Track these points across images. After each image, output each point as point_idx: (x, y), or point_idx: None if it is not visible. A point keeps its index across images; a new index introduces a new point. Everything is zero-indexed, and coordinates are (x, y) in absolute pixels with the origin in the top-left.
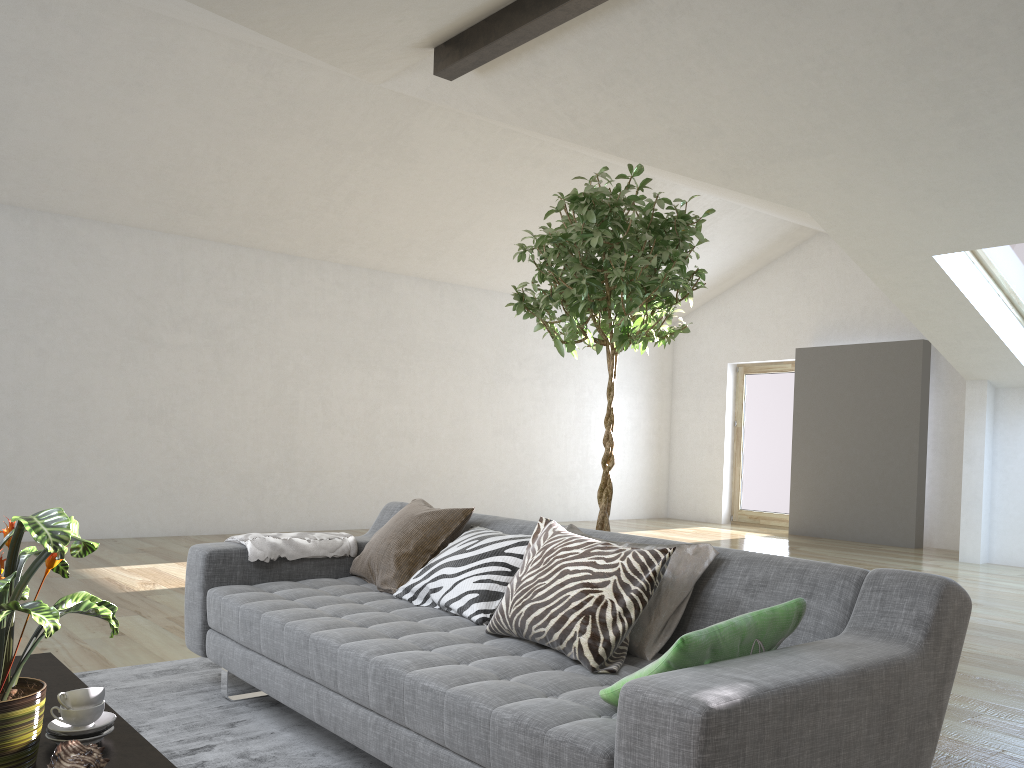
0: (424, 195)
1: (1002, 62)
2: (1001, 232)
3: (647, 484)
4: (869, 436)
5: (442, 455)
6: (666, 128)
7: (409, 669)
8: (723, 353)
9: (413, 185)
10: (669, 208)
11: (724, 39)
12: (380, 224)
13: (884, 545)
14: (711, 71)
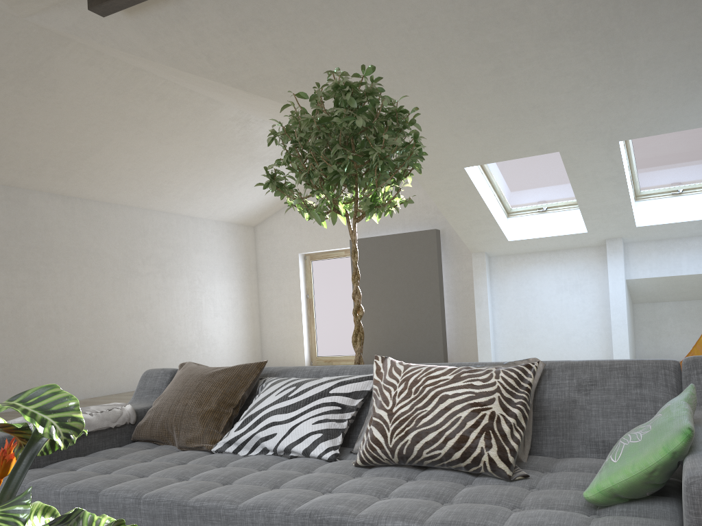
0: (61, 121)
1: (531, 31)
2: (510, 151)
3: (247, 346)
4: (407, 296)
5: (86, 339)
6: (287, 69)
7: (353, 514)
8: (294, 246)
9: (51, 111)
10: (389, 104)
11: None
12: (17, 145)
13: None
14: (329, 25)
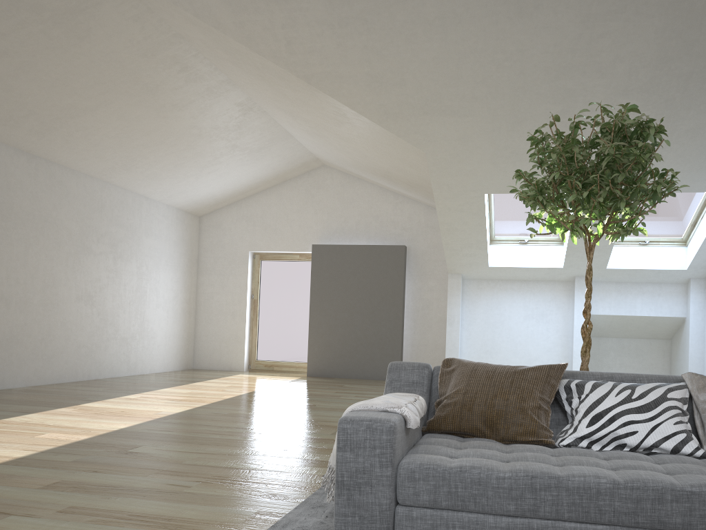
0: (71, 73)
1: (608, 86)
2: None
3: (182, 343)
4: (368, 307)
5: (34, 319)
6: (364, 71)
7: None
8: (245, 243)
9: (67, 61)
10: None
11: (456, 20)
12: (11, 90)
13: (379, 380)
14: (430, 40)
